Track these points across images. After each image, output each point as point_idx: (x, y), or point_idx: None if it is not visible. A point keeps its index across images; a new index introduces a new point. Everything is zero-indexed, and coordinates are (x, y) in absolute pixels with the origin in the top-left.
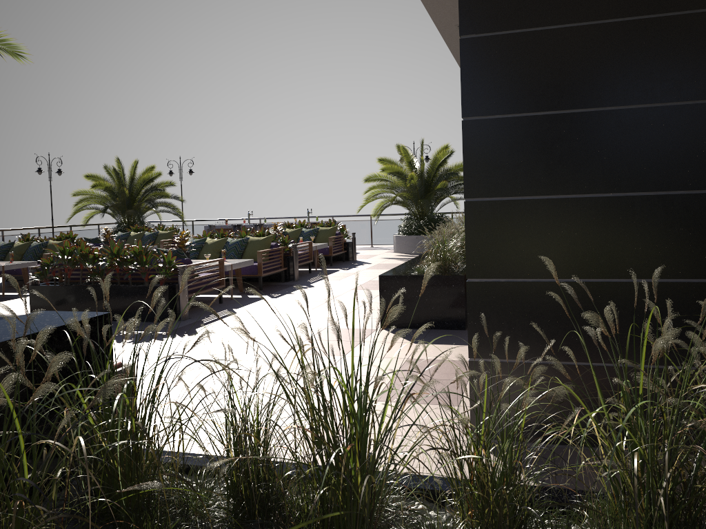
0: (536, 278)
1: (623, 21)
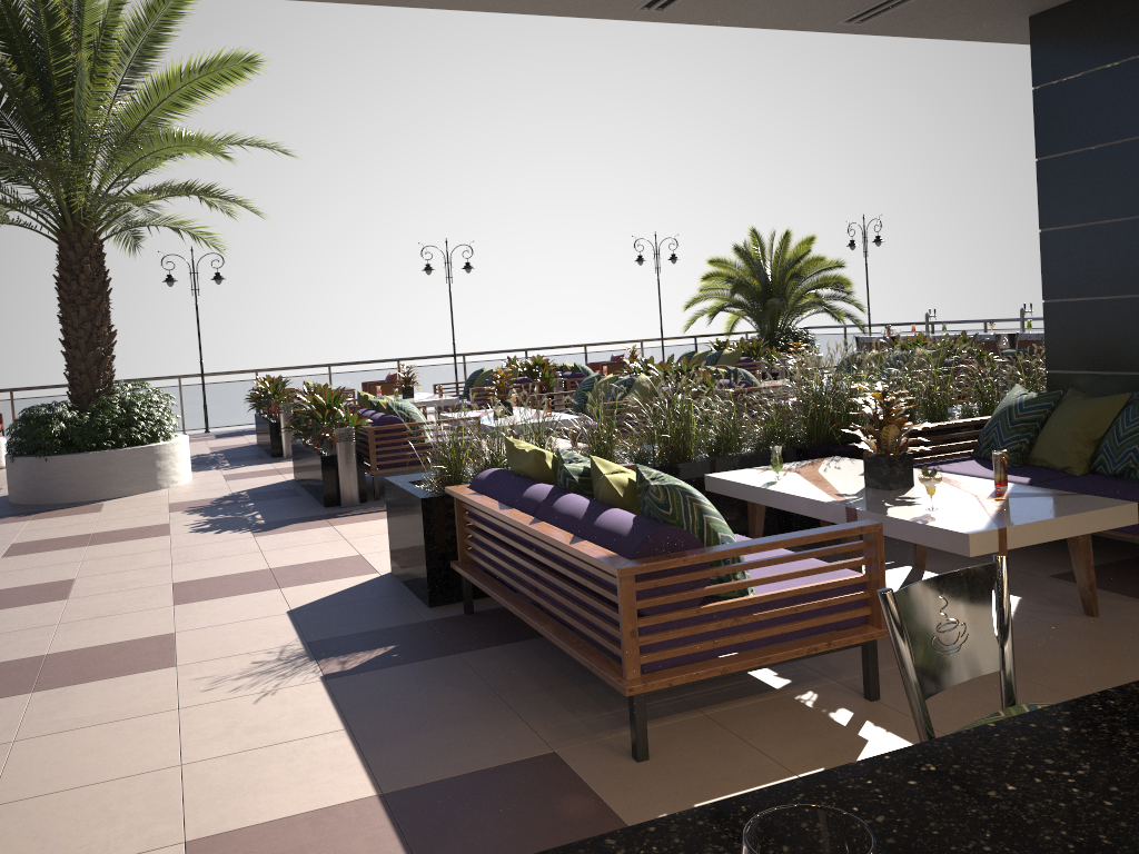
0: None
1: None
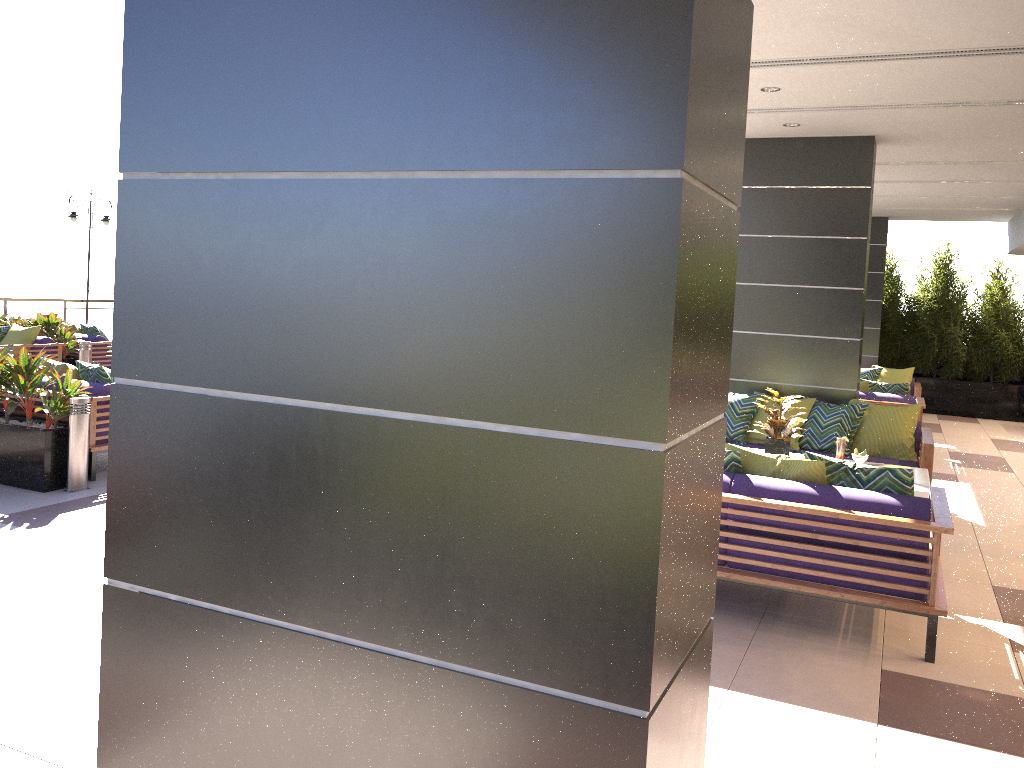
0: (236, 608)
1: None
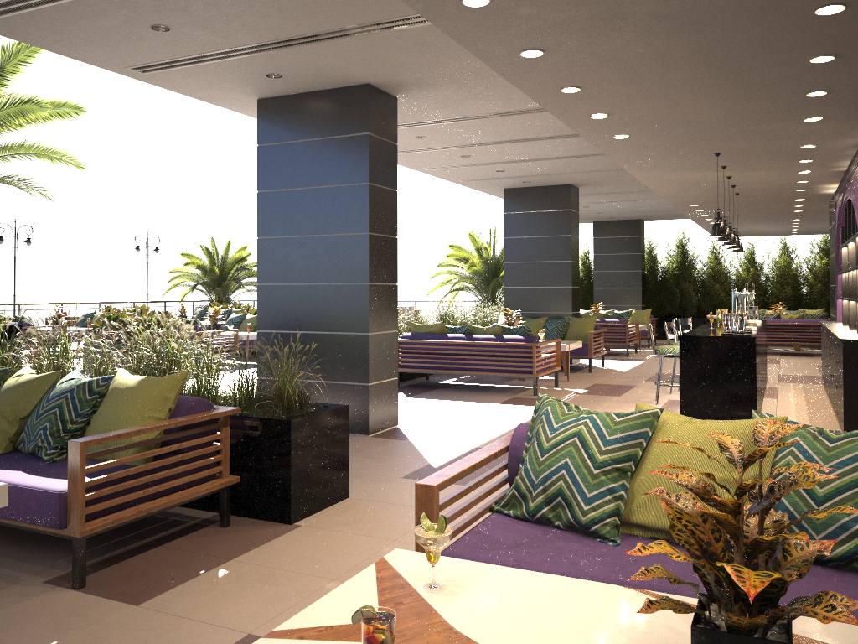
0: (288, 330)
1: (329, 187)
